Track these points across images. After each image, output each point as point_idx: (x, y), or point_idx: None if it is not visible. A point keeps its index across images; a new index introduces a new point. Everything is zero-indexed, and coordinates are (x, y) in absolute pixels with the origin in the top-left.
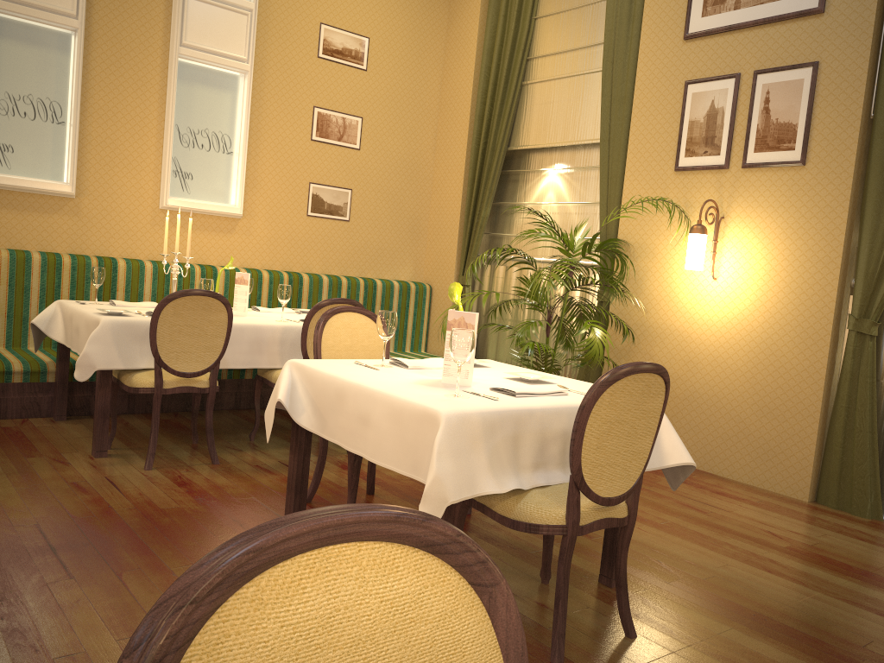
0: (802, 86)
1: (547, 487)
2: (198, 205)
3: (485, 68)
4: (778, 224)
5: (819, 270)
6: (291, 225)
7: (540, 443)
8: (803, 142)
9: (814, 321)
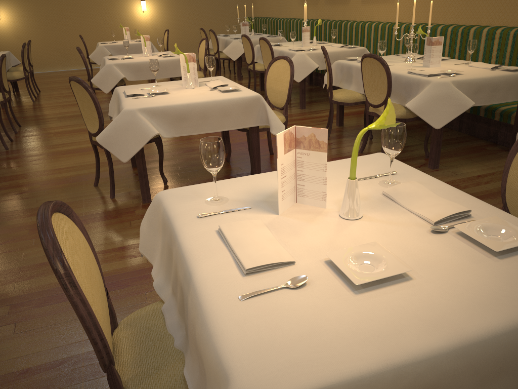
0: None
1: (162, 313)
2: None
3: None
4: None
5: None
6: None
7: (175, 275)
8: None
9: None
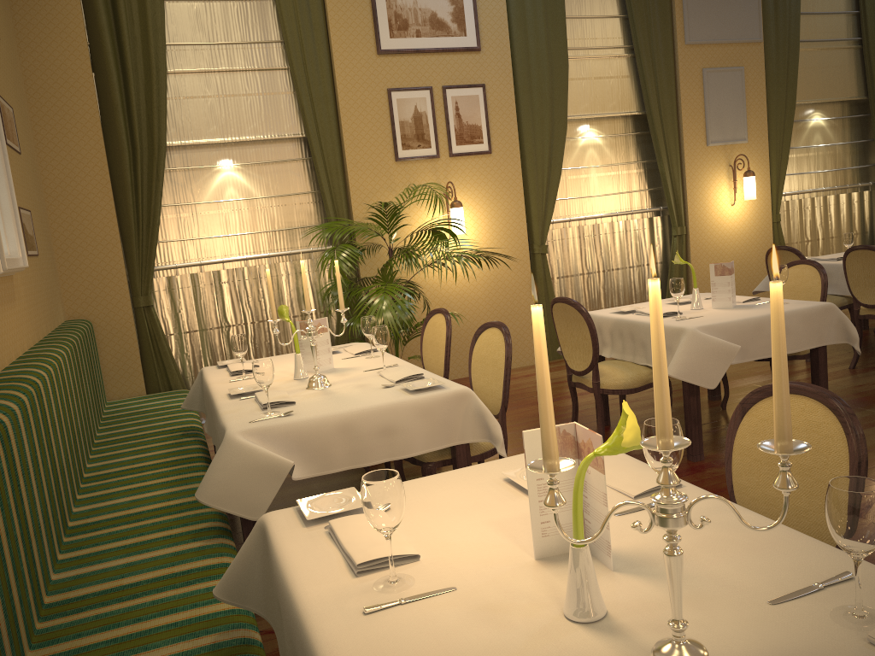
0: (478, 100)
1: None
2: (11, 262)
3: (112, 49)
4: (483, 194)
5: (514, 220)
6: (27, 273)
7: None
8: (488, 138)
9: (519, 253)
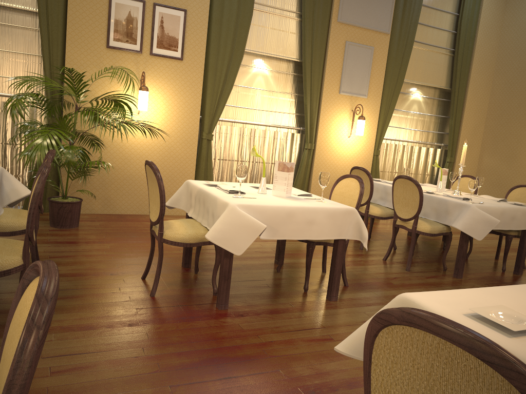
0: (180, 20)
1: None
2: None
3: None
4: (171, 87)
5: (191, 112)
6: None
7: None
8: (182, 49)
9: (190, 135)
